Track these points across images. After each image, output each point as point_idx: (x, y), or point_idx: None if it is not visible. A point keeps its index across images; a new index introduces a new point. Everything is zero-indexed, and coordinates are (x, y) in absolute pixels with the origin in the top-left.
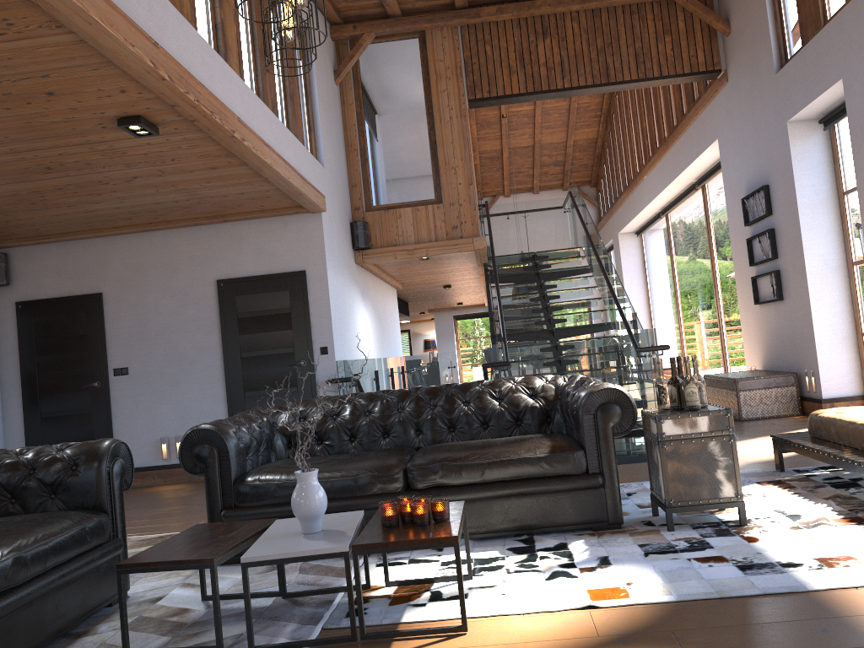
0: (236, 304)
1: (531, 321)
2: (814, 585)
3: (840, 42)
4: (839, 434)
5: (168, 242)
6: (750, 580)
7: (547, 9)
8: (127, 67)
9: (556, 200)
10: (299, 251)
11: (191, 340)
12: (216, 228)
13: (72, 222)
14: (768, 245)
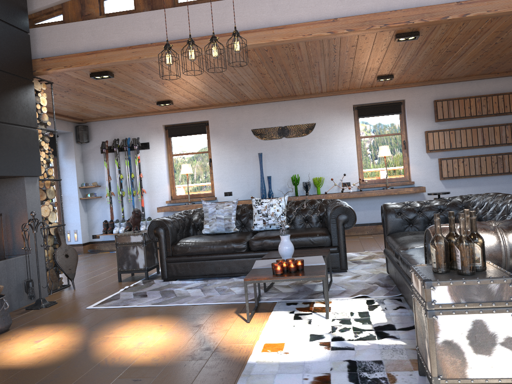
0: None
1: None
2: None
3: None
4: None
5: None
6: None
7: None
8: (327, 38)
9: None
10: None
11: None
12: None
13: None
14: None
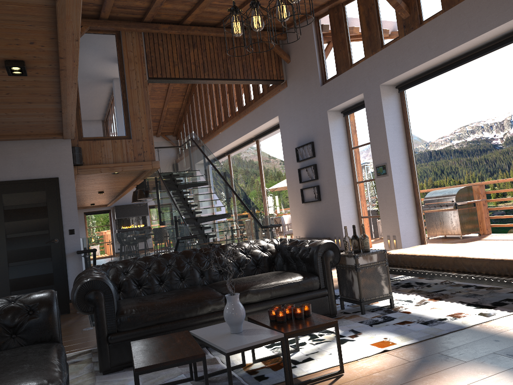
0: (3, 199)
1: (181, 212)
2: (465, 325)
3: (363, 76)
4: (405, 261)
5: None
6: (436, 327)
7: (197, 32)
8: (63, 29)
9: (177, 142)
10: (53, 164)
11: None
12: None
13: None
14: (311, 172)
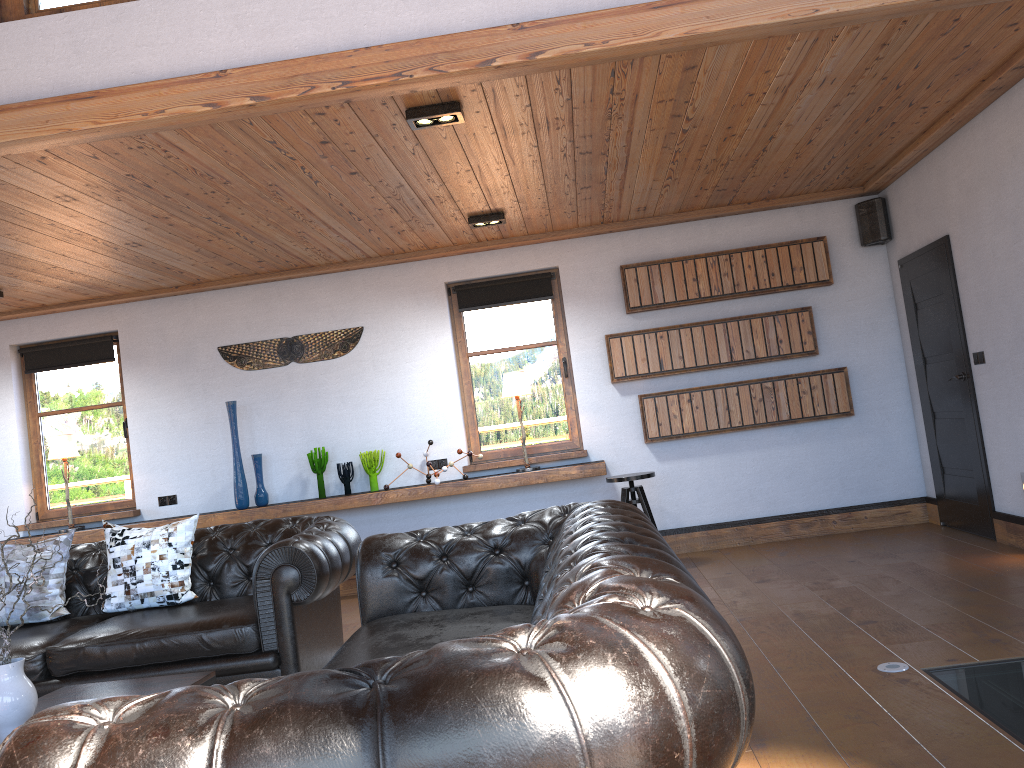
0: None
1: None
2: None
3: None
4: None
5: (988, 132)
6: None
7: None
8: (216, 120)
9: None
10: None
11: None
12: None
13: (846, 152)
14: None
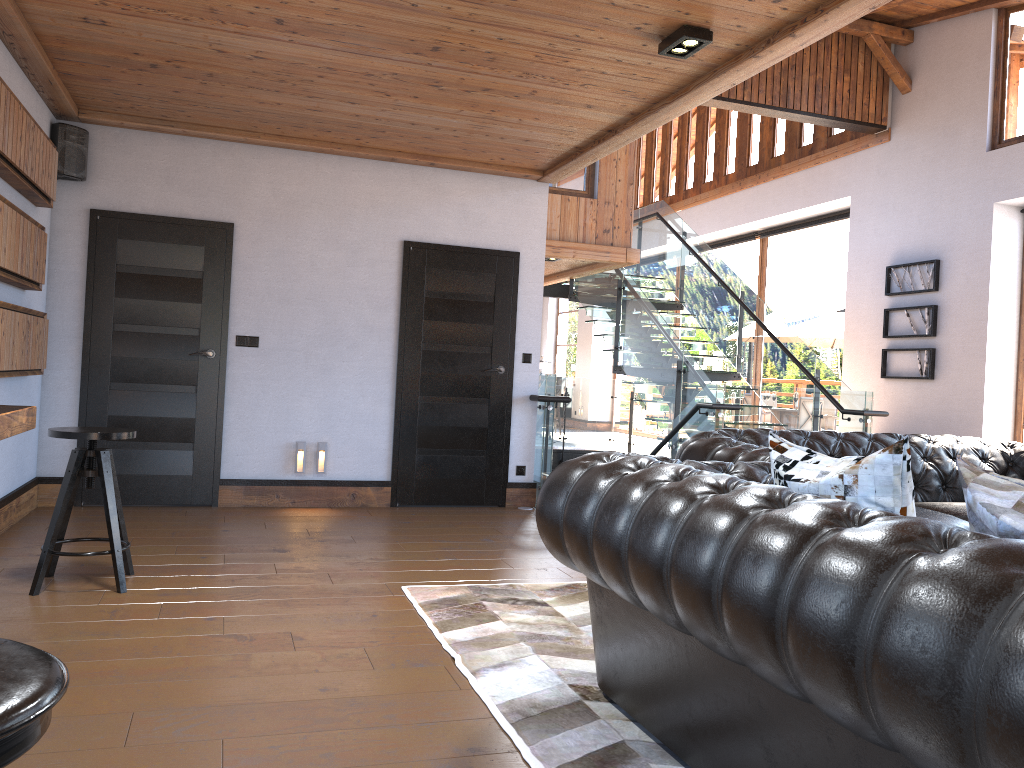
0: (426, 278)
1: None
2: None
3: None
4: None
5: (342, 174)
6: None
7: None
8: None
9: None
10: (514, 226)
11: (356, 315)
12: (412, 170)
13: (252, 115)
14: (920, 321)
